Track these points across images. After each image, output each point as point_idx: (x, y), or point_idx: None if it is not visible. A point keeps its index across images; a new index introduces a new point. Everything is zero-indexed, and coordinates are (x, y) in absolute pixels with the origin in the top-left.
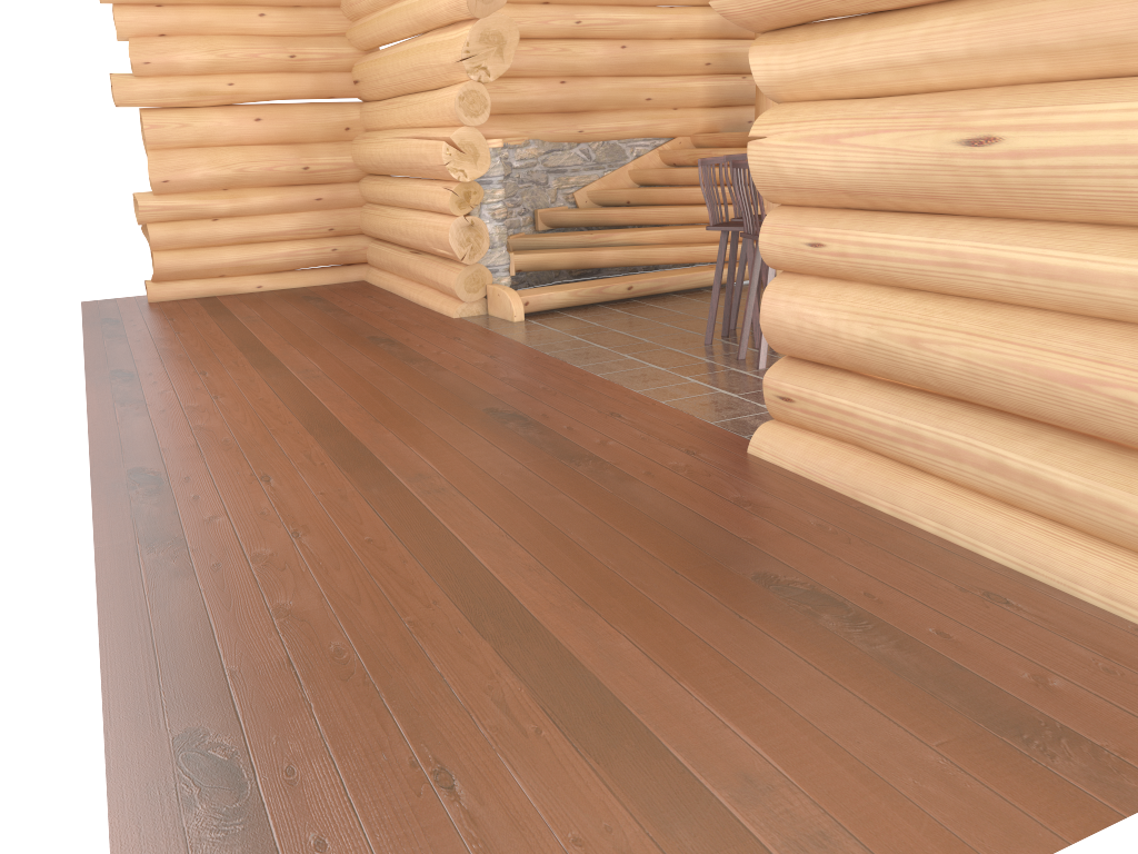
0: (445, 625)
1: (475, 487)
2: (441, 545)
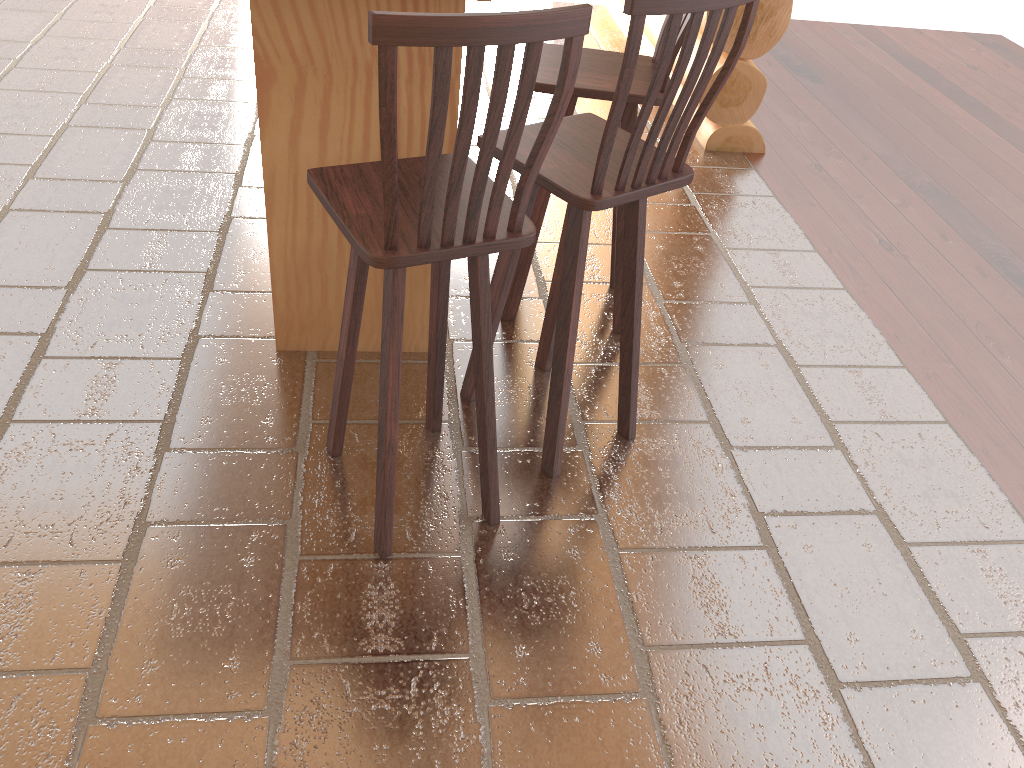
0: (996, 106)
1: (1023, 186)
2: (1023, 146)
